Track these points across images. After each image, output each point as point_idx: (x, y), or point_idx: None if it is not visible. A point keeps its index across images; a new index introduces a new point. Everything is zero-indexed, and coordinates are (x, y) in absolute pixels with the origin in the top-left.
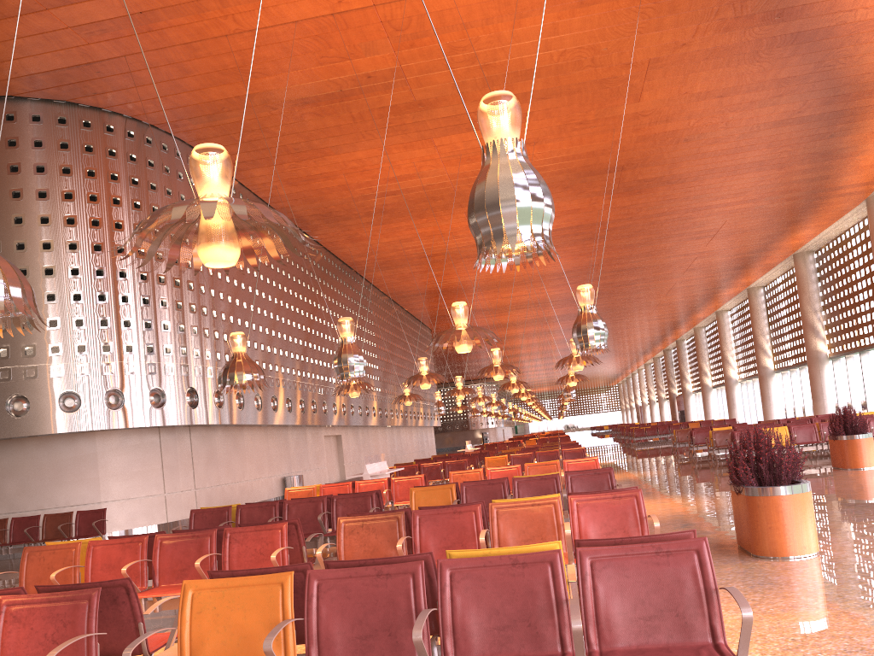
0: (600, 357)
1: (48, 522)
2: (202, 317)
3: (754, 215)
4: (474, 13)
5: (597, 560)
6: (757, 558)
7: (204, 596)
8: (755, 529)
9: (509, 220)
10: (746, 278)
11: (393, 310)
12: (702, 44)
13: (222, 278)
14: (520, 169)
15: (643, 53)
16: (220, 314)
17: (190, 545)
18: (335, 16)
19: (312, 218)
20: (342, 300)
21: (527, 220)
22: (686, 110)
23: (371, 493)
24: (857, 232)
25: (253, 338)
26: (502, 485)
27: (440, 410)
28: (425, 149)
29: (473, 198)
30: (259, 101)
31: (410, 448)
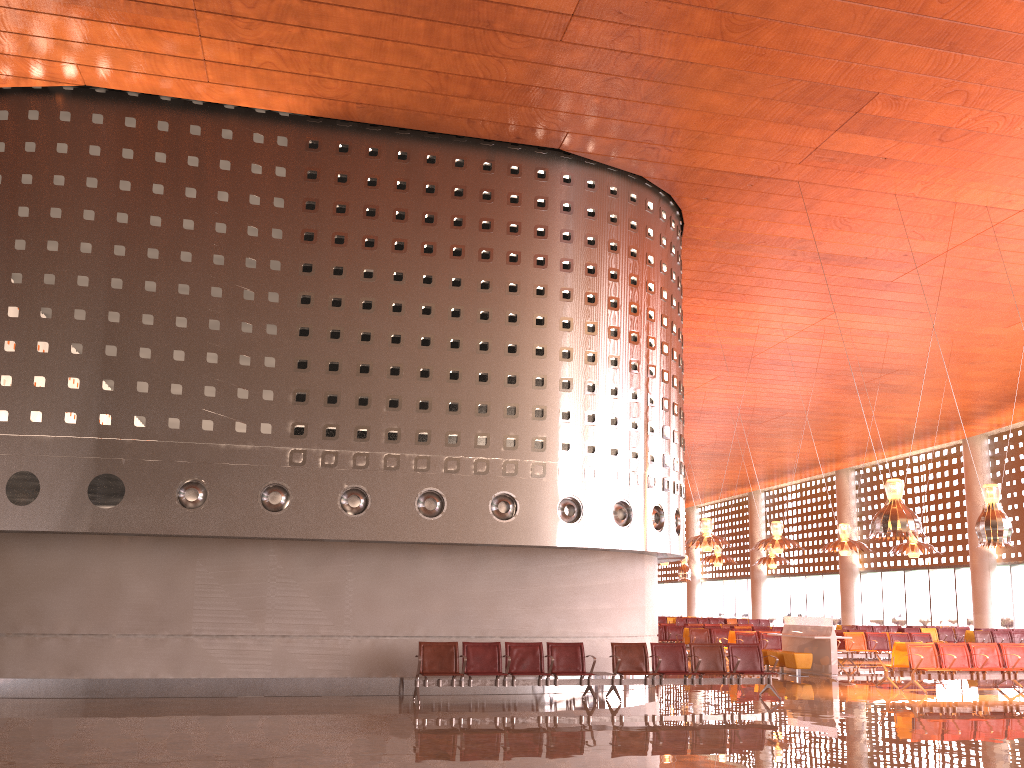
0: None
1: (696, 652)
2: None
3: (887, 431)
4: None
5: None
6: None
7: None
8: None
9: None
10: (773, 482)
11: None
12: None
13: None
14: None
15: None
16: None
17: None
18: (984, 208)
19: None
20: None
21: None
22: (1016, 342)
23: None
24: (922, 461)
25: None
26: None
27: None
28: (813, 318)
29: None
30: (798, 246)
31: None
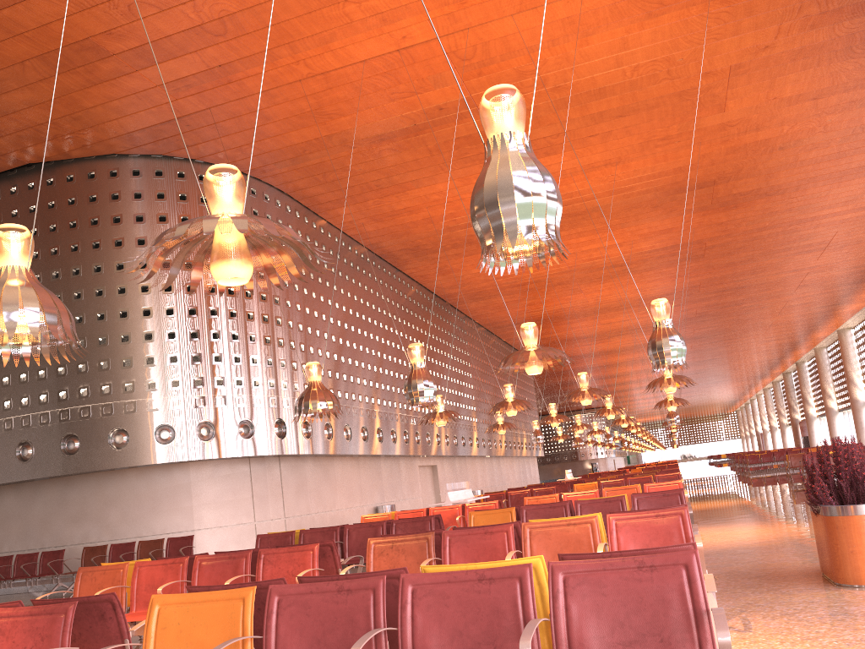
0: (713, 383)
1: (142, 548)
2: (290, 351)
3: None
4: (539, 35)
5: (571, 576)
6: (839, 586)
7: (169, 611)
8: (835, 553)
9: (508, 216)
10: None
11: (489, 341)
12: (786, 45)
13: (310, 313)
14: (520, 162)
15: (723, 60)
16: (308, 348)
17: (227, 566)
18: (400, 52)
19: (401, 252)
20: (435, 332)
21: (529, 215)
22: (777, 116)
23: (430, 517)
24: None
25: (342, 370)
26: (564, 508)
27: (538, 439)
28: None
29: (473, 197)
30: (338, 141)
31: (511, 479)
